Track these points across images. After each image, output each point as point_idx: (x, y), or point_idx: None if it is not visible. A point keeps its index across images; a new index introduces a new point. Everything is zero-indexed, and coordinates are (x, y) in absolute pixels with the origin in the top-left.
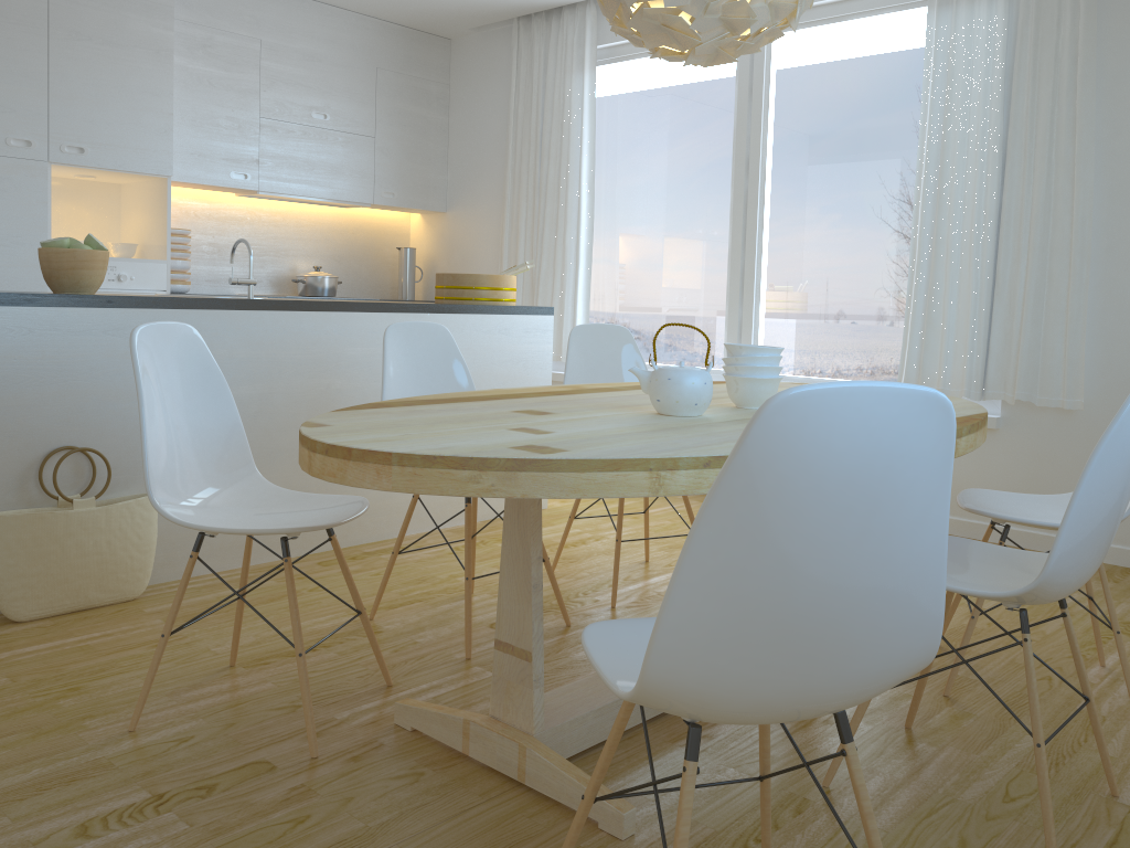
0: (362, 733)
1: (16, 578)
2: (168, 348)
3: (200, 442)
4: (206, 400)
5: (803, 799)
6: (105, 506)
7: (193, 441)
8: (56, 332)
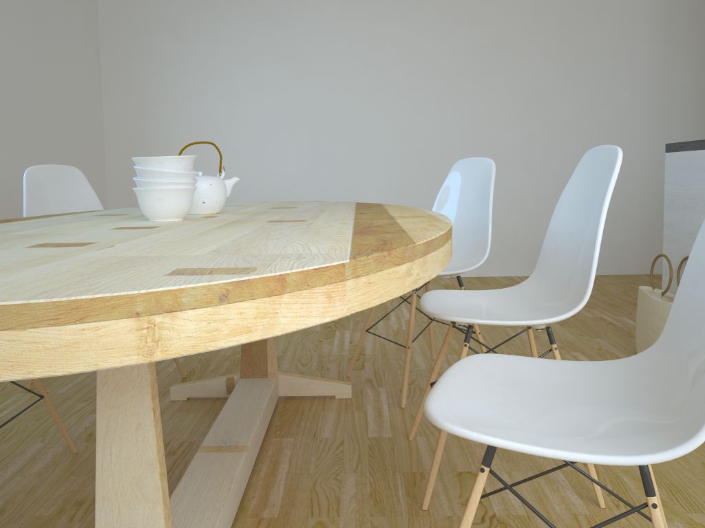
0: (353, 387)
1: (636, 329)
2: (472, 172)
3: (469, 228)
4: (480, 205)
5: (88, 440)
6: (663, 301)
7: (466, 226)
8: (690, 170)
